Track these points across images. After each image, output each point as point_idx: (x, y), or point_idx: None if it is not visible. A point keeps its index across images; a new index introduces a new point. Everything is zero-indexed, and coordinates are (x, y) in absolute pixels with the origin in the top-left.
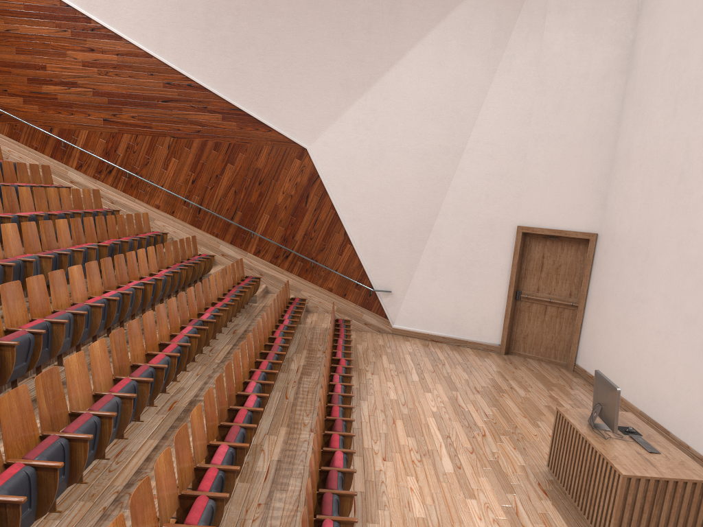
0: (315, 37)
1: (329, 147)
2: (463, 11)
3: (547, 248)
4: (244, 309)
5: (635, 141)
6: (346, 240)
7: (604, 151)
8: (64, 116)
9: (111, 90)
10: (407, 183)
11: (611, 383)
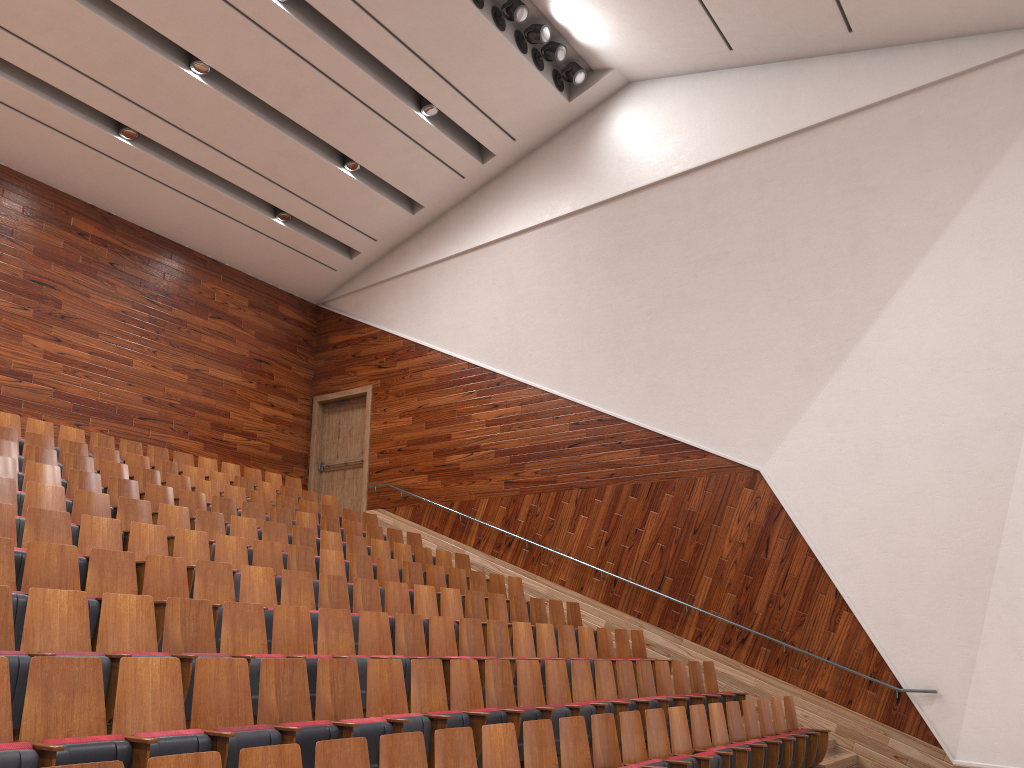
0: (751, 316)
1: (792, 461)
2: (972, 211)
3: None
4: None
5: None
6: (839, 604)
7: None
8: (465, 486)
9: (513, 445)
10: (931, 492)
11: None
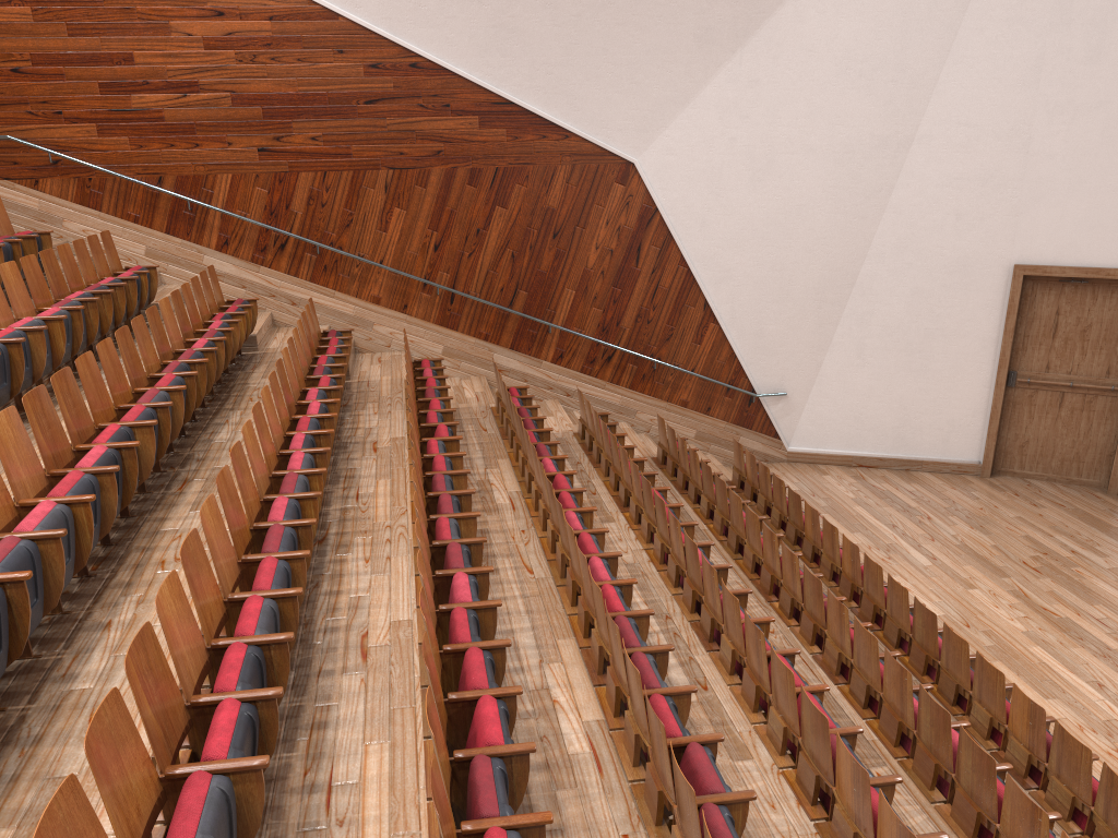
0: None
1: (674, 156)
2: None
3: (1065, 298)
4: None
5: None
6: (707, 317)
7: None
8: (181, 151)
9: (267, 90)
10: (813, 207)
11: None
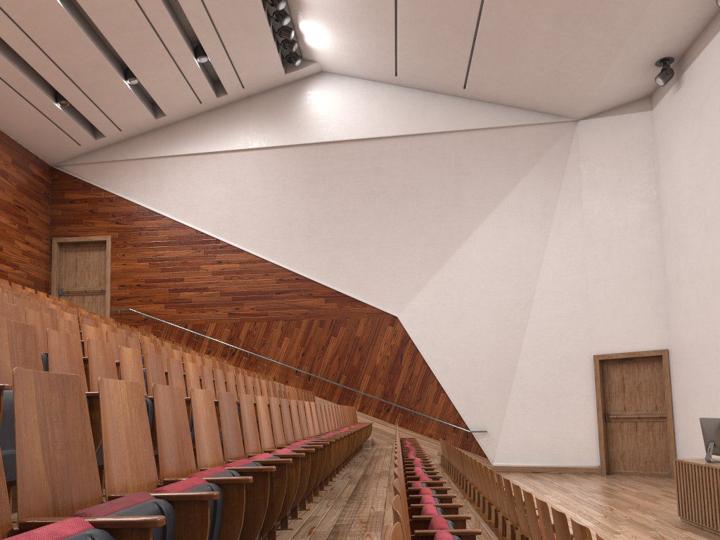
0: (397, 230)
1: (416, 312)
2: (513, 196)
3: (625, 371)
4: (361, 450)
5: (681, 266)
6: (439, 389)
7: (656, 282)
8: (196, 314)
9: (235, 290)
10: (487, 334)
11: (716, 418)
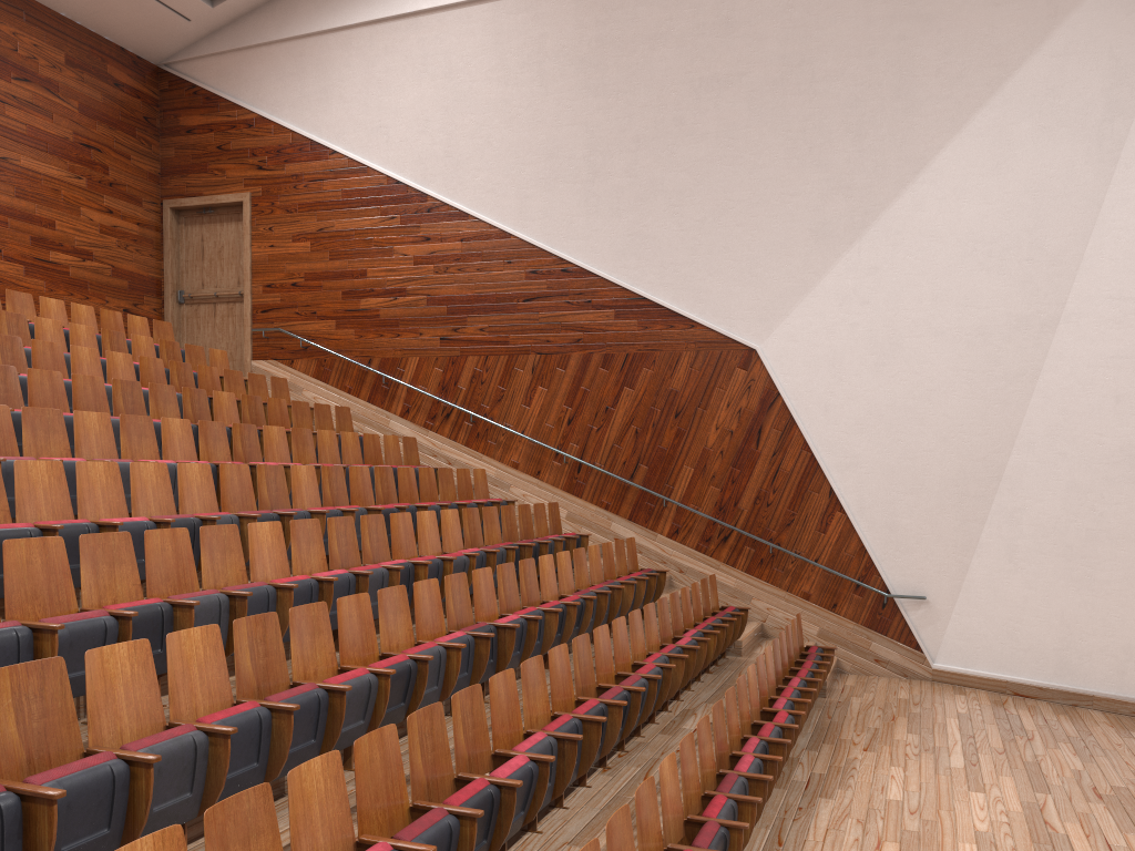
0: (763, 161)
1: (795, 342)
2: (1038, 66)
3: None
4: None
5: None
6: (833, 504)
7: None
8: (387, 339)
9: (452, 293)
10: (946, 391)
11: None
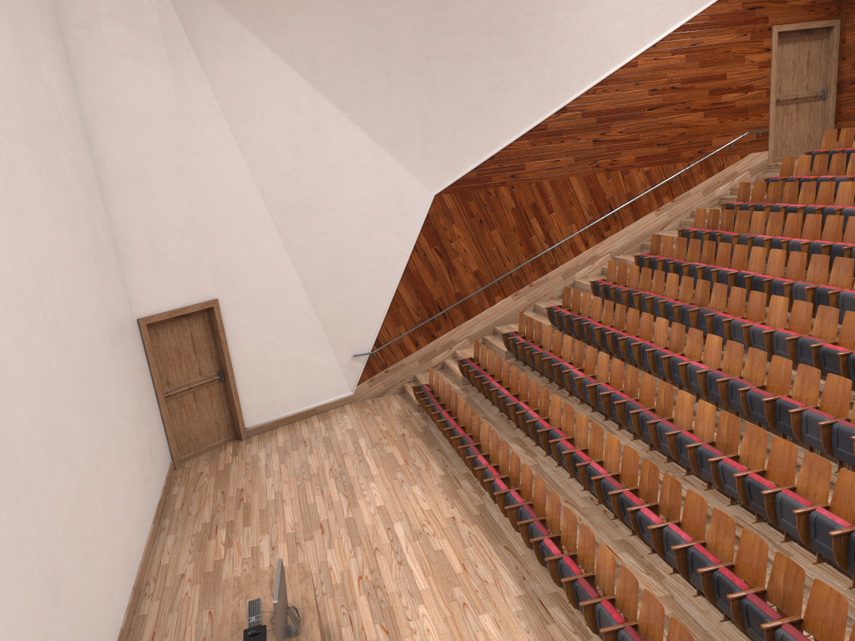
0: None
1: None
2: None
3: None
4: None
5: None
6: None
7: None
8: None
9: None
10: None
11: (280, 567)
